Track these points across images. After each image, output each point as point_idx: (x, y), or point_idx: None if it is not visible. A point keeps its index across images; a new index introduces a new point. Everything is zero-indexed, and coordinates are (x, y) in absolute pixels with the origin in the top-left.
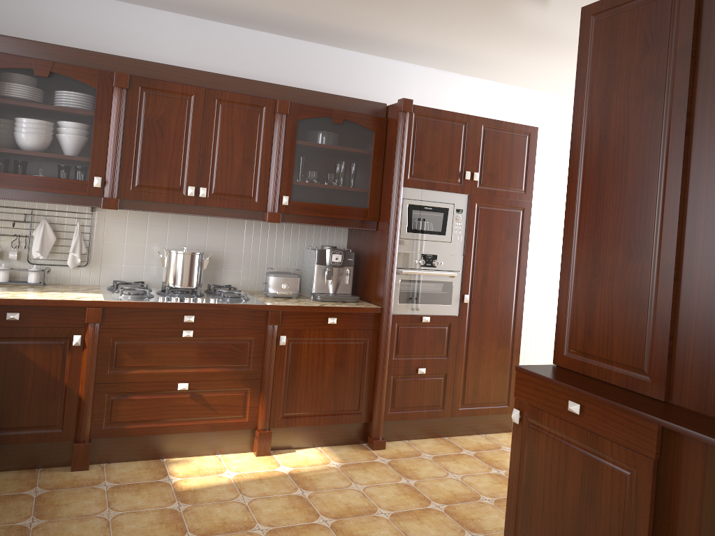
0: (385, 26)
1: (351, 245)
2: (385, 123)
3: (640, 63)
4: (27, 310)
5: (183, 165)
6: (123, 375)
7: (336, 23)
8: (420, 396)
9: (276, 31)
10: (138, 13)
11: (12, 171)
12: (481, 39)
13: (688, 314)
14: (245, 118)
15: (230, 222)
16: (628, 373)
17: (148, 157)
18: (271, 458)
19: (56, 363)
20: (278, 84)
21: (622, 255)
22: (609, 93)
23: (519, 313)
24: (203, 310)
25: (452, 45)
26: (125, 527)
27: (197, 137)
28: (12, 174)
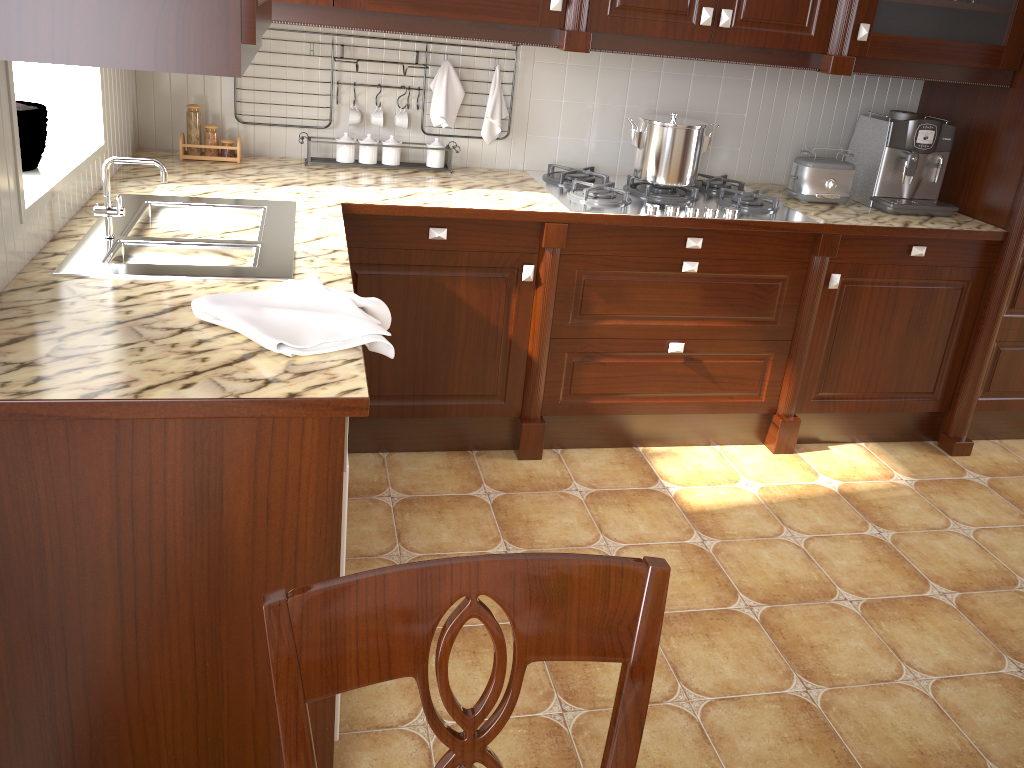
0: None
1: (931, 107)
2: None
3: None
4: (457, 225)
5: None
6: (591, 327)
7: None
8: None
9: None
10: None
11: None
12: None
13: None
14: None
15: (729, 65)
16: None
17: None
18: (797, 458)
19: (498, 306)
20: None
21: None
22: None
23: None
24: (716, 229)
25: None
26: None
27: None
28: None
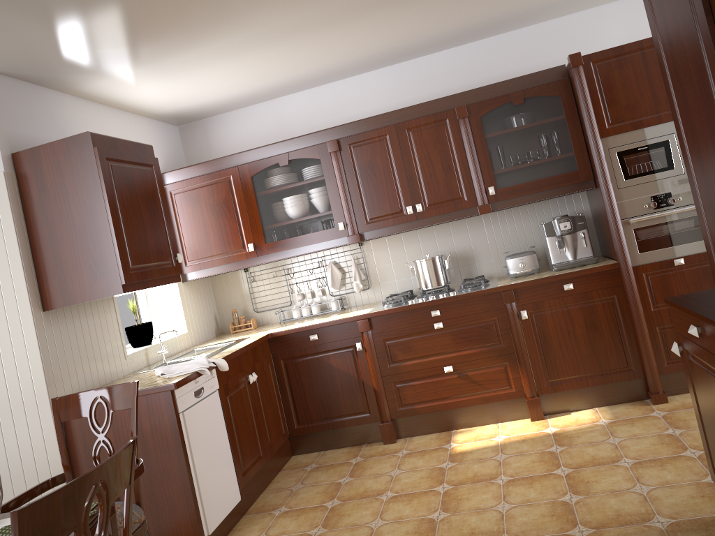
0: None
1: (591, 207)
2: (568, 83)
3: None
4: (321, 331)
5: (398, 191)
6: (400, 367)
7: (487, 17)
8: None
9: (451, 45)
10: (345, 85)
11: (287, 237)
12: None
13: None
14: (433, 134)
15: (468, 222)
16: None
17: (370, 195)
18: (544, 421)
19: (351, 365)
20: (453, 94)
21: (714, 158)
22: None
23: None
24: (445, 303)
25: None
26: (401, 481)
27: (400, 165)
28: (288, 239)
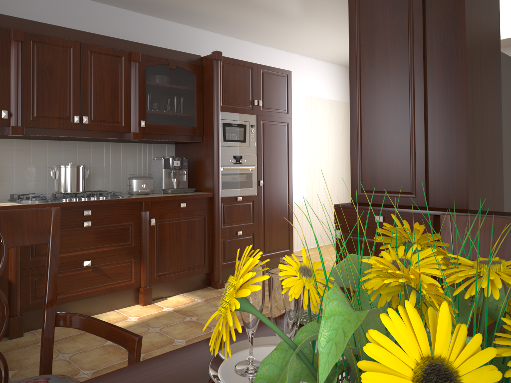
0: (199, 2)
1: (179, 156)
2: (201, 68)
3: (391, 20)
4: None
5: (69, 100)
6: (42, 260)
7: None
8: (240, 250)
9: (116, 3)
10: None
11: None
12: (260, 12)
13: (434, 156)
14: (110, 65)
15: (93, 145)
16: (401, 196)
17: (42, 94)
18: (154, 305)
19: None
20: (130, 41)
21: (391, 130)
22: (373, 38)
23: (290, 190)
24: (96, 205)
25: (239, 17)
26: (83, 360)
27: (77, 79)
28: None
